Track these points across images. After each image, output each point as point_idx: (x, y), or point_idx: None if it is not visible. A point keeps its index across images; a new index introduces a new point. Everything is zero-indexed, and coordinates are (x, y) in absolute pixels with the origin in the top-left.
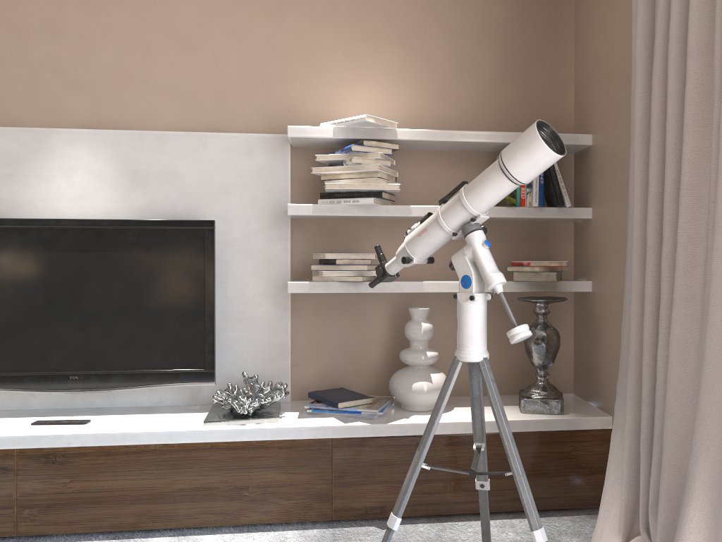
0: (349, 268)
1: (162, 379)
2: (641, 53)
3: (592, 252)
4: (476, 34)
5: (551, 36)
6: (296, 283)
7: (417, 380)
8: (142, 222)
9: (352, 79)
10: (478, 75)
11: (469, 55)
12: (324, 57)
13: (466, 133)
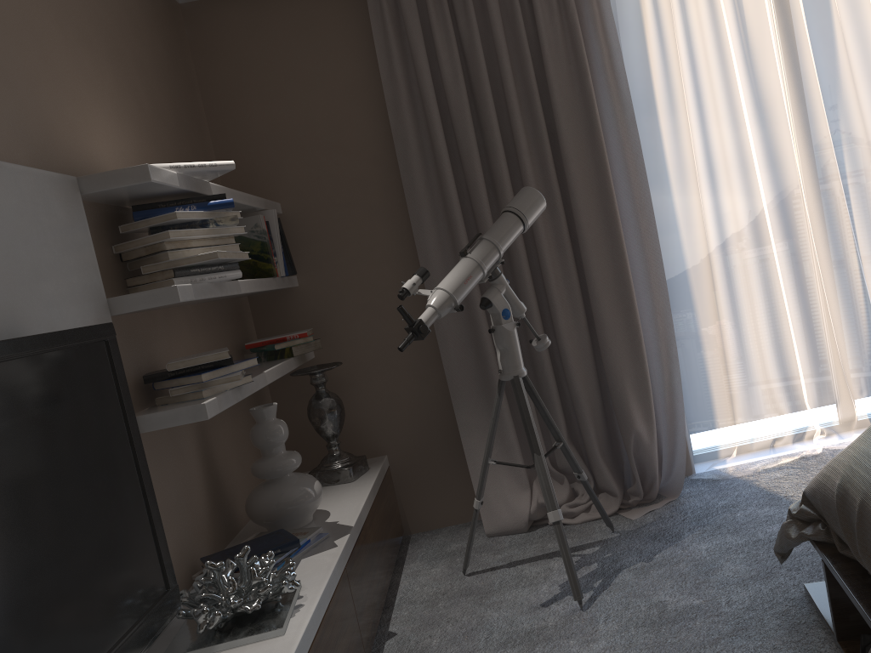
0: (241, 367)
1: (140, 642)
2: (444, 142)
3: (307, 319)
4: (154, 69)
5: (191, 90)
6: (210, 402)
7: (312, 482)
8: (40, 340)
9: (88, 99)
10: (167, 123)
11: (157, 95)
12: (56, 55)
13: (240, 194)
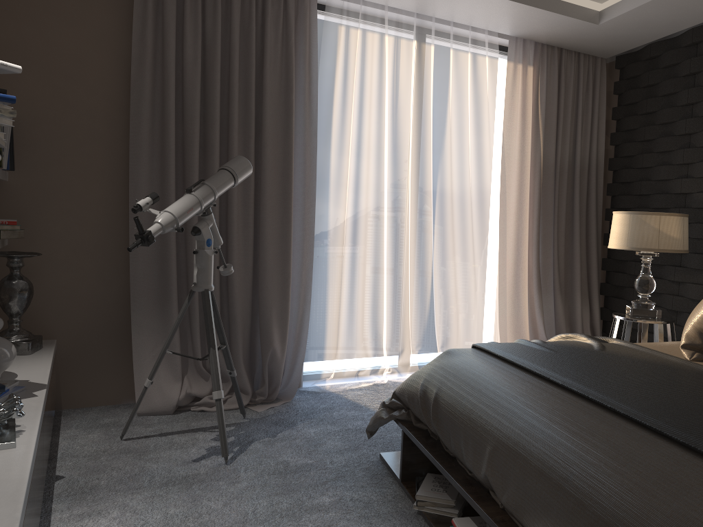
0: None
1: None
2: (174, 104)
3: (9, 210)
4: None
5: None
6: None
7: (10, 345)
8: None
9: None
10: None
11: None
12: None
13: None
